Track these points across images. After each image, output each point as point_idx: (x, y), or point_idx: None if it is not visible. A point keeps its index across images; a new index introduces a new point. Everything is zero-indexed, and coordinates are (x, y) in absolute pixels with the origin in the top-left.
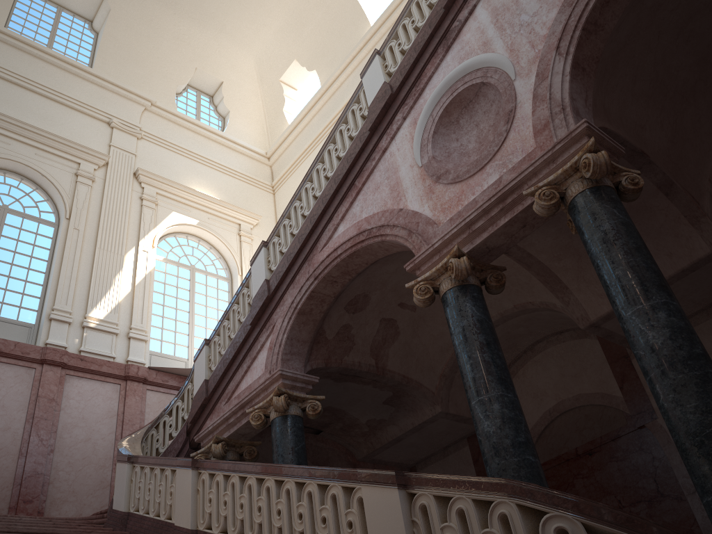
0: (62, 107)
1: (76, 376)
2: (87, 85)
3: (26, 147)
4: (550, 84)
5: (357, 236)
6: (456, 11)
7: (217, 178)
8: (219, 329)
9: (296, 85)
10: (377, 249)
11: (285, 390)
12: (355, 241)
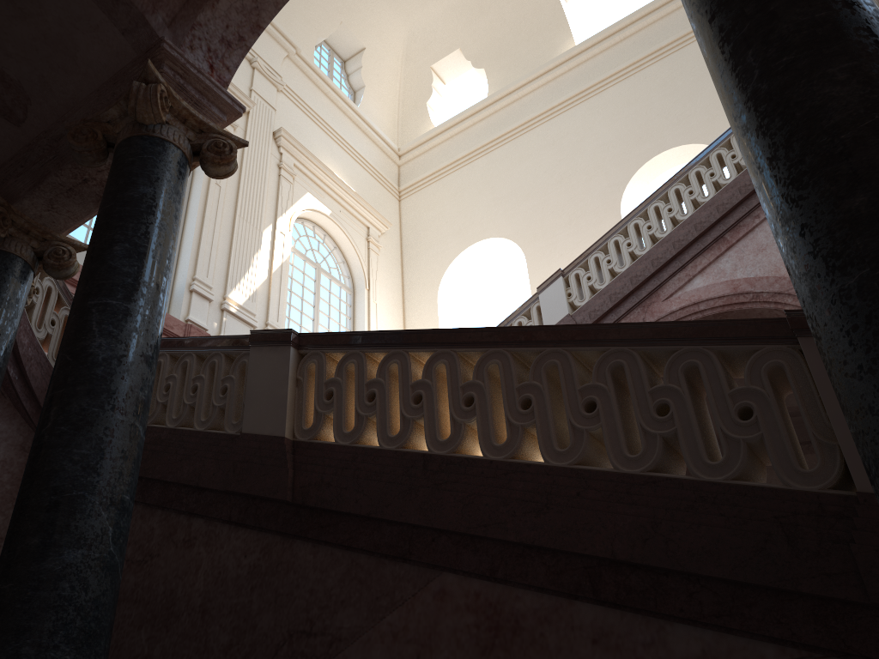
0: None
1: None
2: None
3: None
4: None
5: (733, 295)
6: None
7: (349, 164)
8: None
9: (447, 78)
10: (754, 315)
11: None
12: (731, 301)
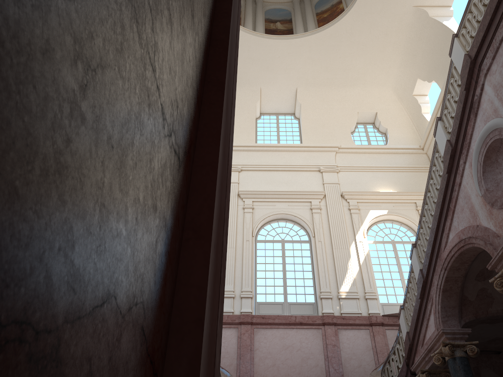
0: (293, 172)
1: (343, 329)
2: (302, 154)
3: (283, 203)
4: None
5: (458, 242)
6: (473, 90)
7: (392, 176)
8: (406, 299)
9: (425, 92)
10: (474, 248)
11: (448, 342)
12: (459, 246)
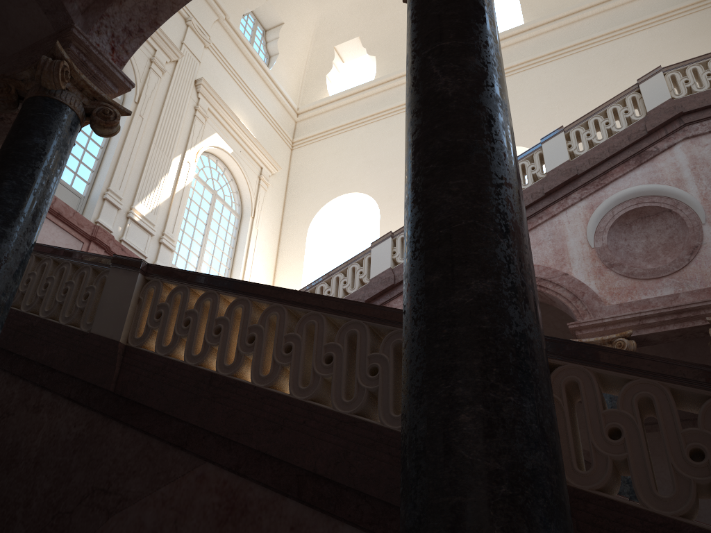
0: None
1: None
2: None
3: None
4: None
5: None
6: (657, 139)
7: (255, 115)
8: (313, 288)
9: (346, 58)
10: None
11: None
12: None
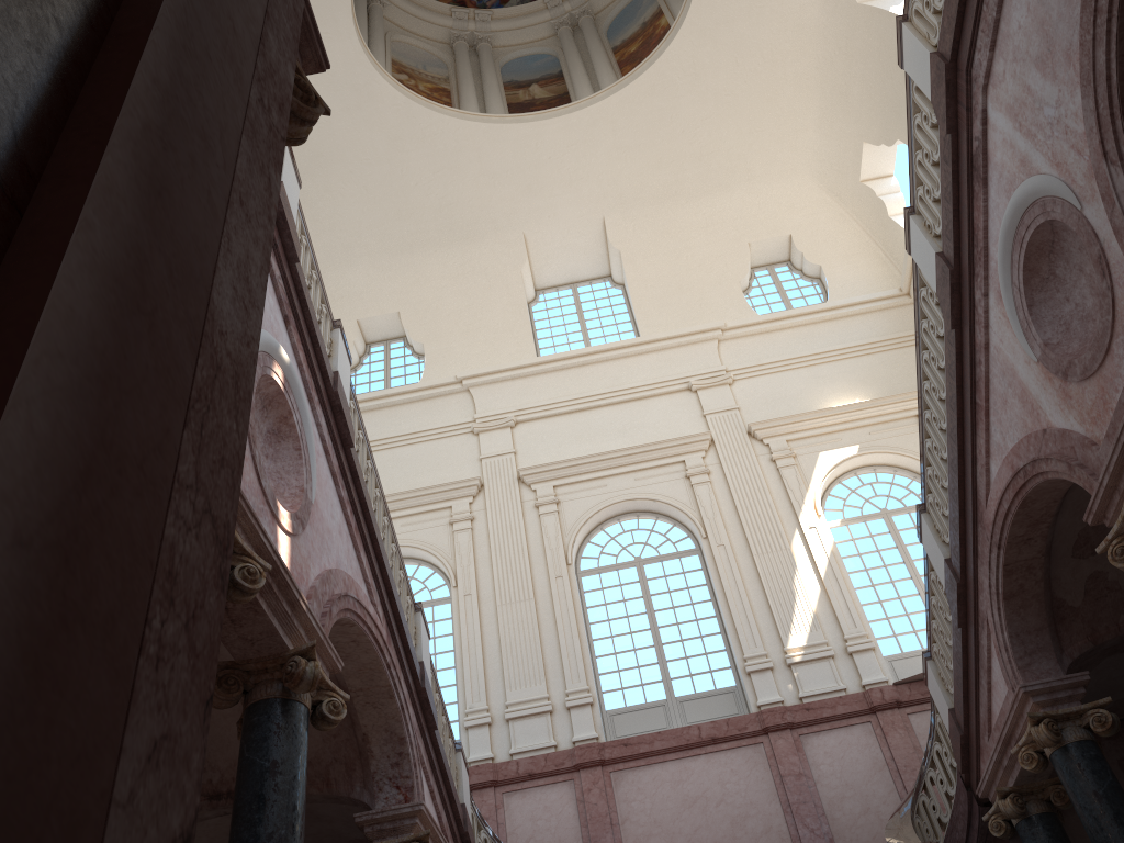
0: (633, 404)
1: (812, 732)
2: (644, 359)
3: (622, 477)
4: (1122, 212)
5: (1013, 479)
6: (965, 128)
7: (853, 369)
8: (932, 635)
9: (887, 170)
10: (1052, 484)
11: (1042, 713)
12: (1015, 487)
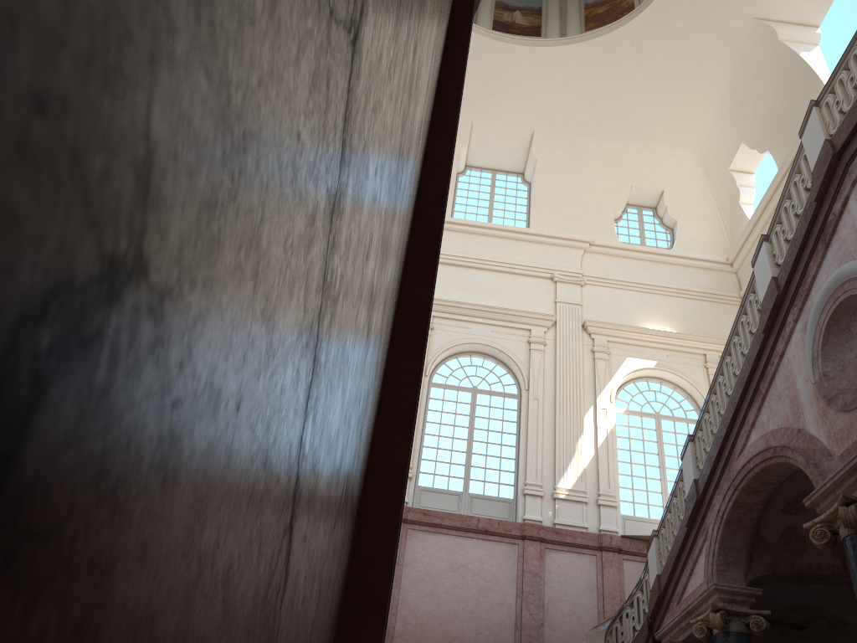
0: (508, 276)
1: (554, 549)
2: (527, 246)
3: (483, 326)
4: None
5: (764, 451)
6: (828, 203)
7: (672, 305)
8: (664, 522)
9: (751, 168)
10: (789, 464)
11: (721, 606)
12: (763, 457)
